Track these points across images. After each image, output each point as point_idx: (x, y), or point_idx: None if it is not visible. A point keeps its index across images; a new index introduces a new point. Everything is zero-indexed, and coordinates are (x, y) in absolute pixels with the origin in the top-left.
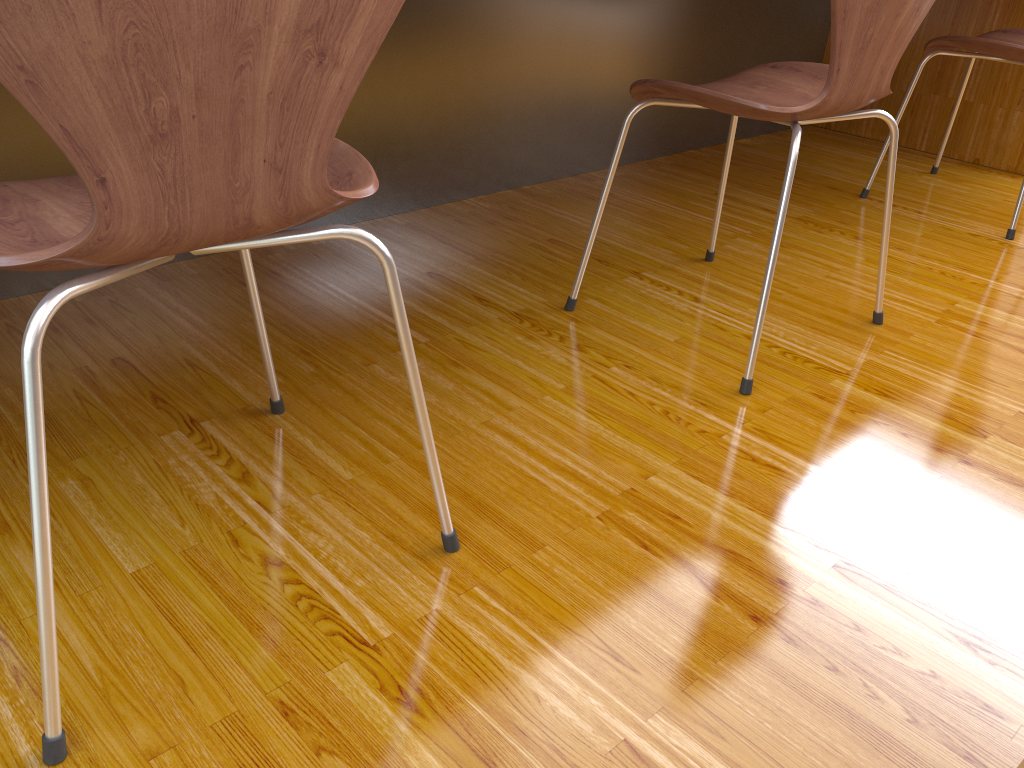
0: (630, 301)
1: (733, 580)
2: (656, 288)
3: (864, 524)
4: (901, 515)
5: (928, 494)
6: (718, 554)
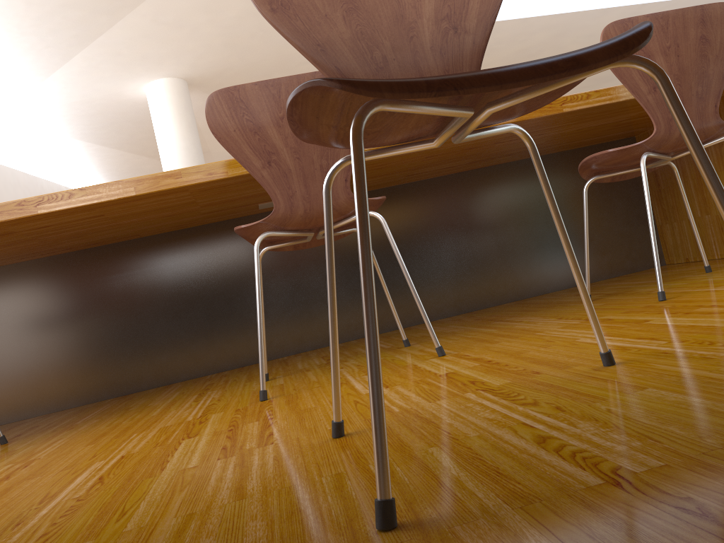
0: (678, 425)
1: (716, 309)
2: (600, 451)
3: (607, 333)
4: (577, 339)
5: (544, 347)
6: (719, 312)
